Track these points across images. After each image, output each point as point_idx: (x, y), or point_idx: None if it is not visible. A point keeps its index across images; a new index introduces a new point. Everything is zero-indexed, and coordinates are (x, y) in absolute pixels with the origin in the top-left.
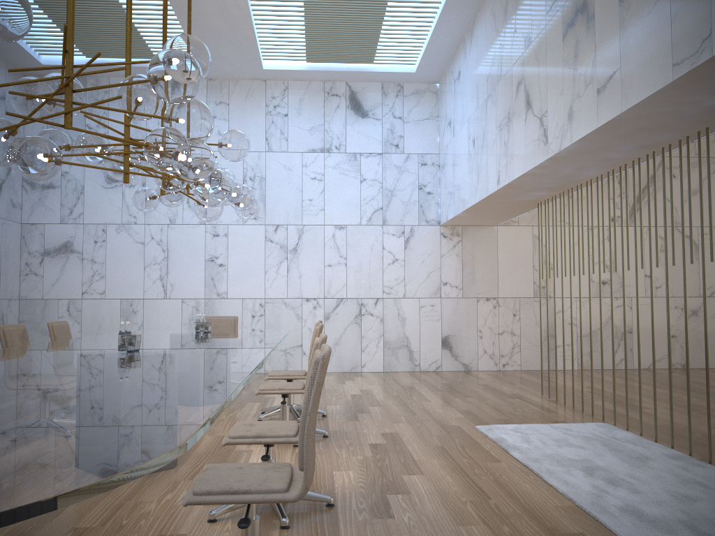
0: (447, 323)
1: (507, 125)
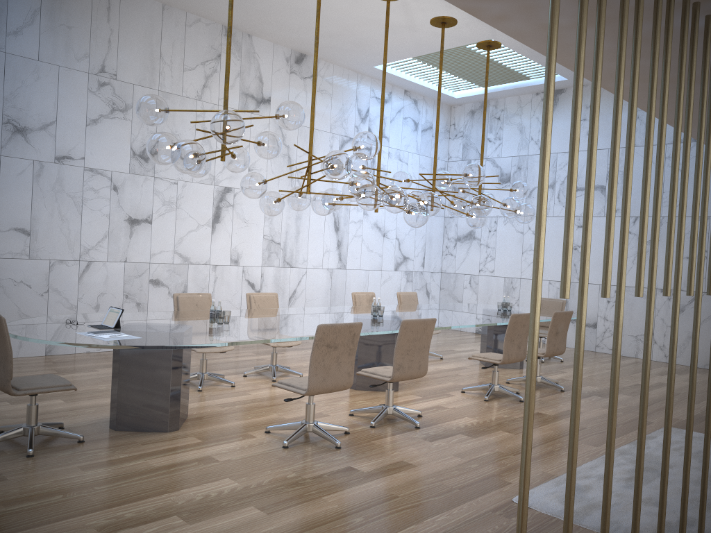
0: None
1: None
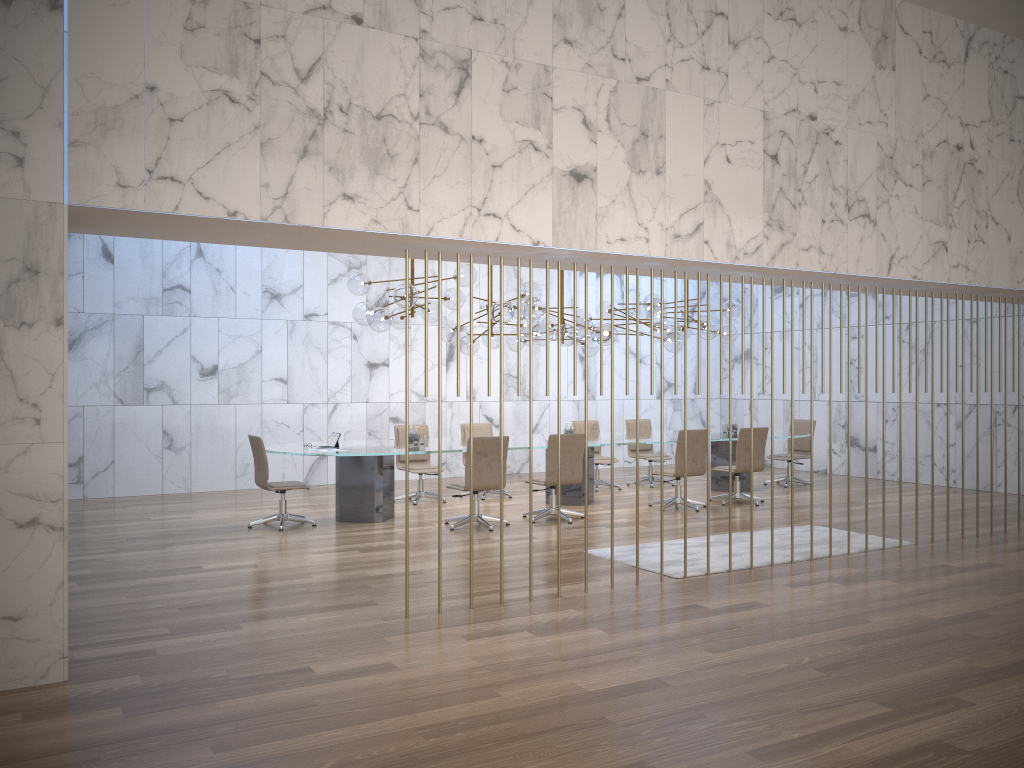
0: None
1: None
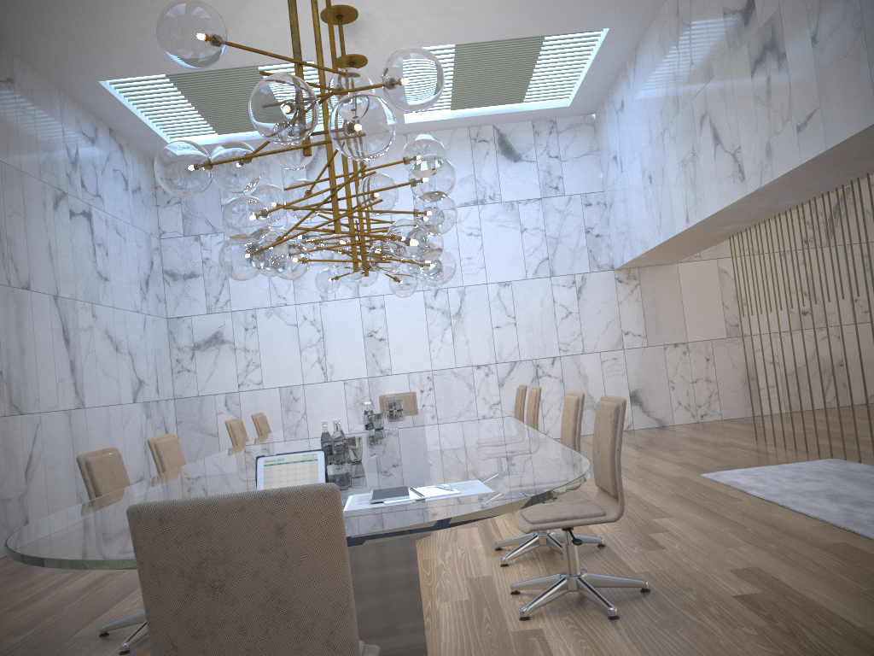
0: (634, 376)
1: (692, 161)
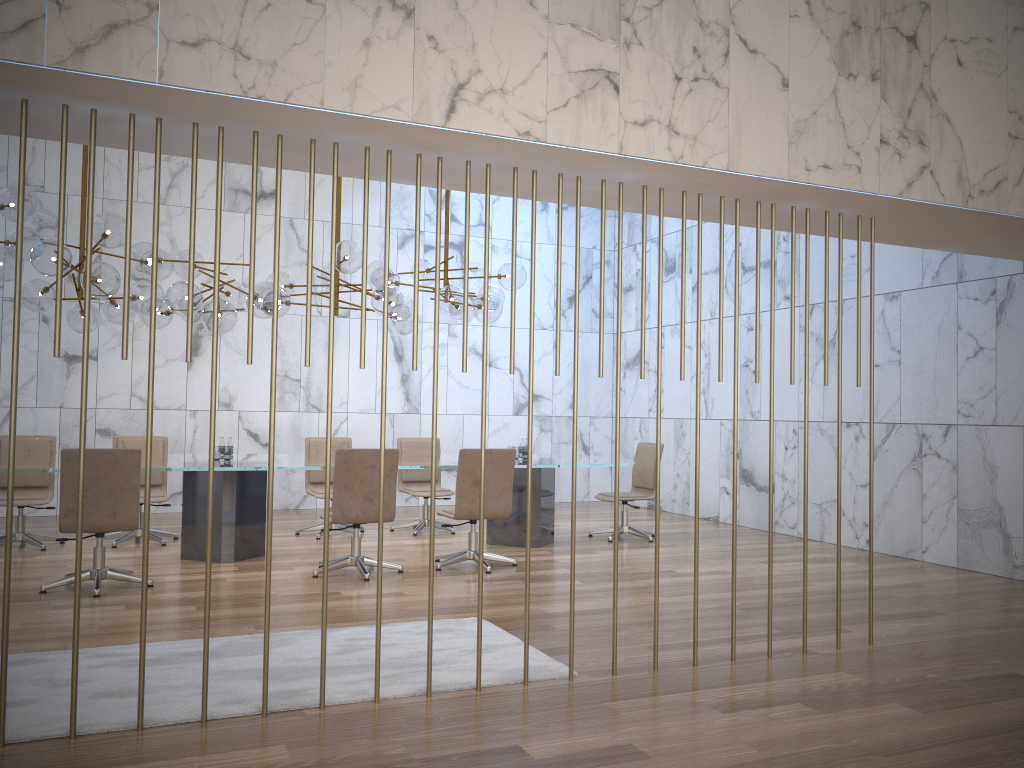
0: None
1: None
